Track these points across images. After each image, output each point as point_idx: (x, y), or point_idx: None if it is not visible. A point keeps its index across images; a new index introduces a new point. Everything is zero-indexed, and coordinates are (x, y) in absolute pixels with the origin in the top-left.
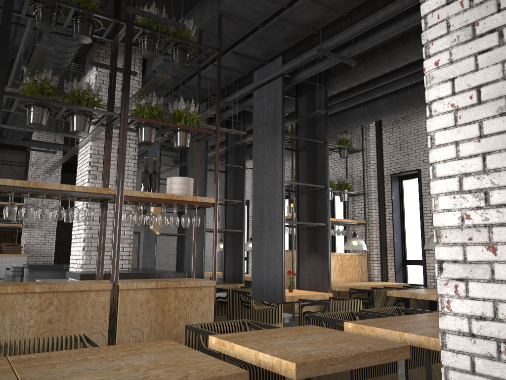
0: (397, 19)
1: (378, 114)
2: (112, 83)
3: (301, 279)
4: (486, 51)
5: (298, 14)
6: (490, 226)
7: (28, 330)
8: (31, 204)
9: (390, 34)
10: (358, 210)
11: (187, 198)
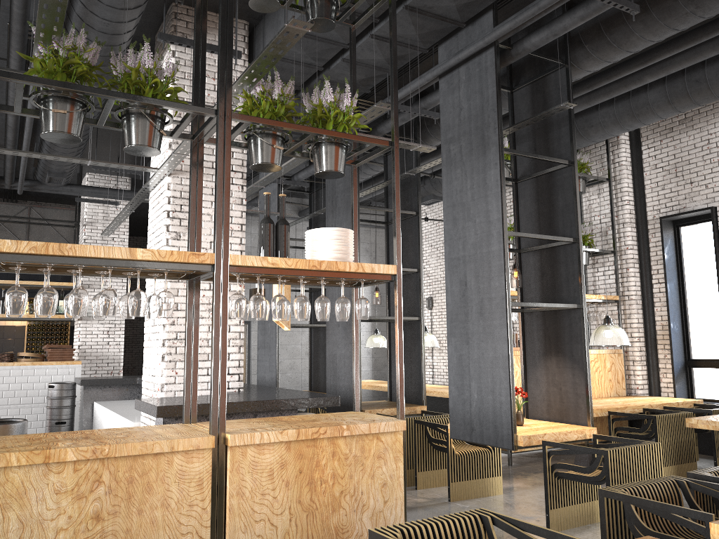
0: None
1: (647, 114)
2: (199, 60)
3: (532, 400)
4: None
5: None
6: None
7: (55, 537)
8: (86, 283)
9: None
10: (604, 279)
11: (345, 266)
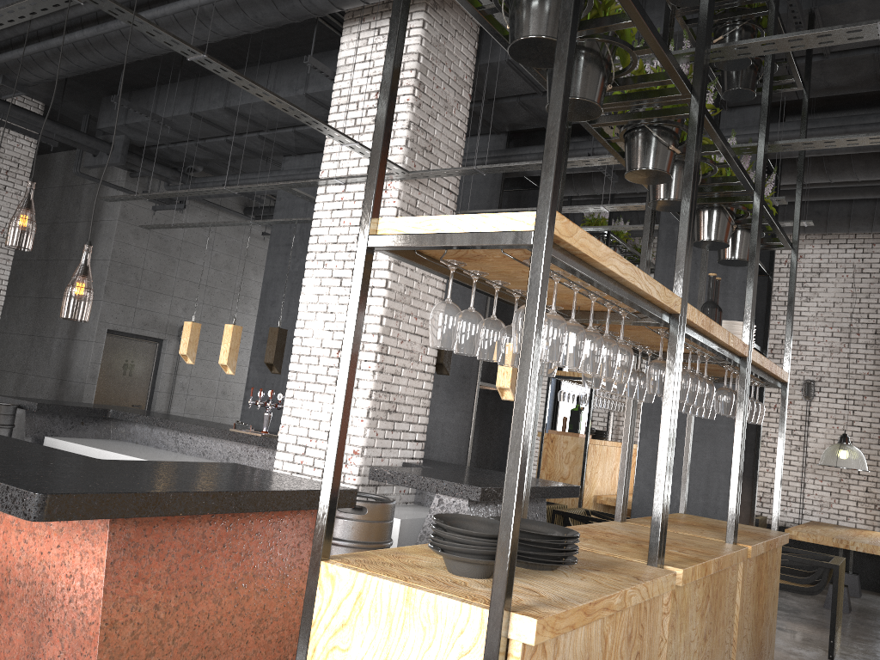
0: None
1: None
2: None
3: None
4: None
5: None
6: None
7: None
8: None
9: None
10: None
11: (777, 371)
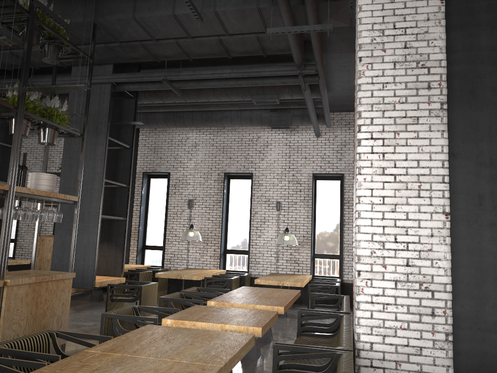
0: (206, 65)
1: (153, 123)
2: None
3: None
4: (388, 182)
5: (158, 47)
6: (384, 257)
7: None
8: None
9: (219, 86)
10: None
11: (60, 196)
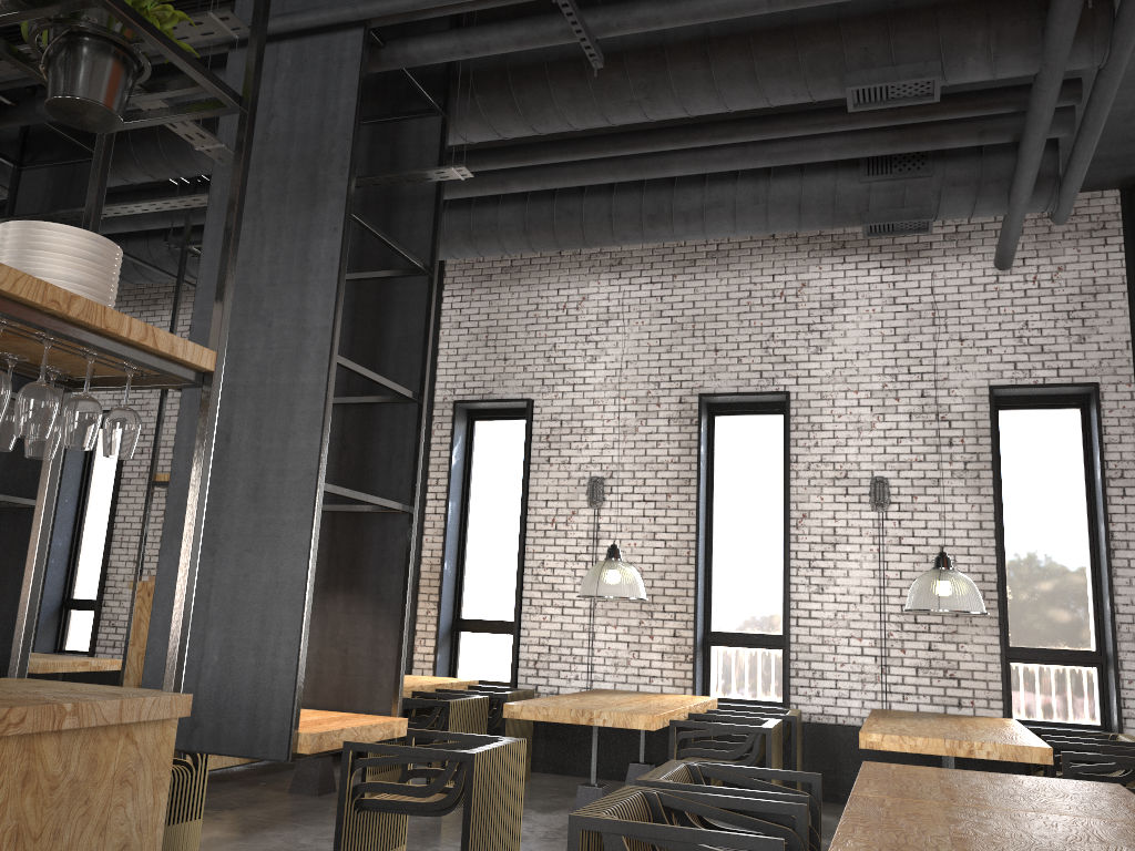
0: None
1: (489, 240)
2: None
3: None
4: None
5: None
6: None
7: None
8: None
9: (747, 8)
10: None
11: (122, 324)
